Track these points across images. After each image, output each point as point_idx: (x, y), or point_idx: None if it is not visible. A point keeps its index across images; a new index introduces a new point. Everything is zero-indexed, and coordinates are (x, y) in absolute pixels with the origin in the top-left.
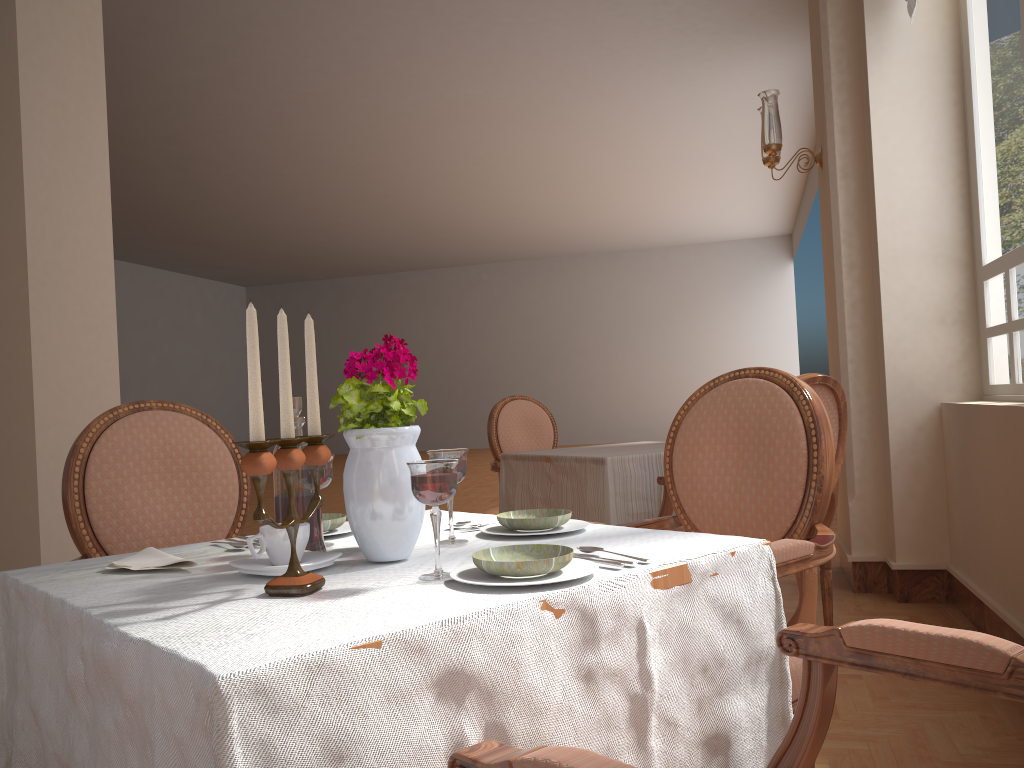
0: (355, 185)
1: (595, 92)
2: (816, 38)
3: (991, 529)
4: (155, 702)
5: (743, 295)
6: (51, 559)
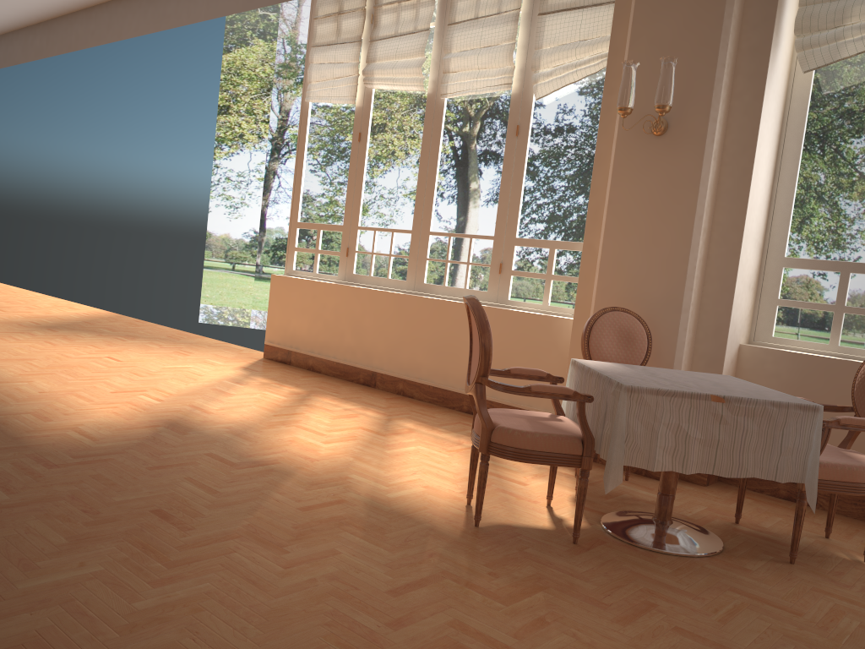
0: None
1: None
2: (686, 28)
3: (861, 442)
4: None
5: None
6: None
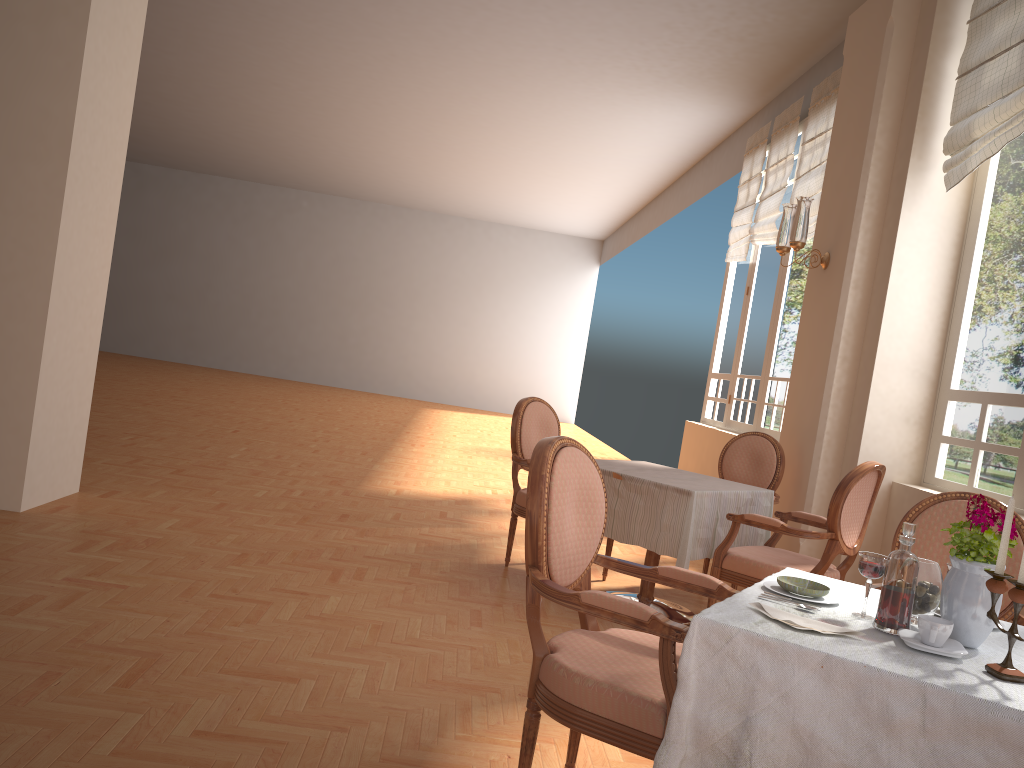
0: (234, 90)
1: (529, 88)
2: (847, 165)
3: None
4: None
5: (550, 285)
6: (32, 470)
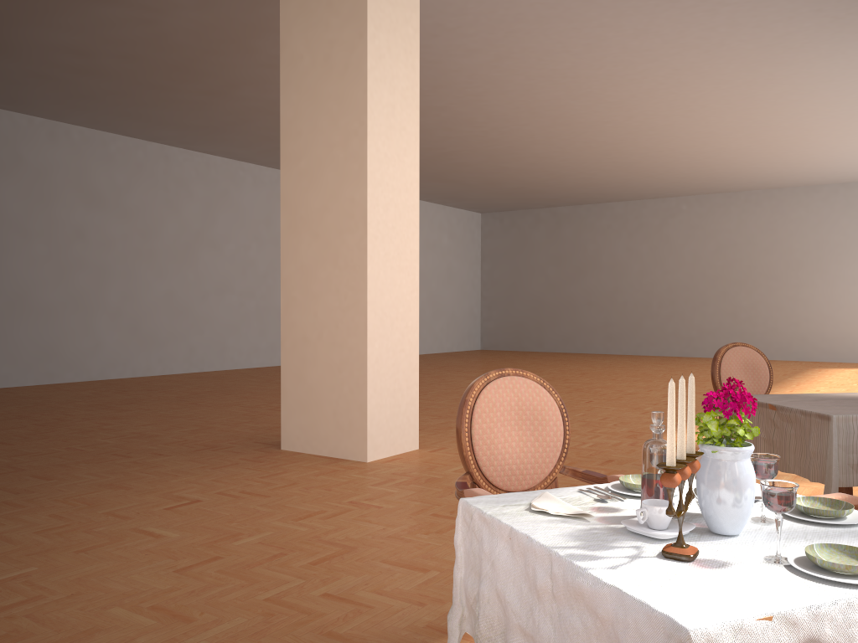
0: (581, 136)
1: (813, 53)
2: None
3: None
4: (629, 627)
5: None
6: (373, 434)
